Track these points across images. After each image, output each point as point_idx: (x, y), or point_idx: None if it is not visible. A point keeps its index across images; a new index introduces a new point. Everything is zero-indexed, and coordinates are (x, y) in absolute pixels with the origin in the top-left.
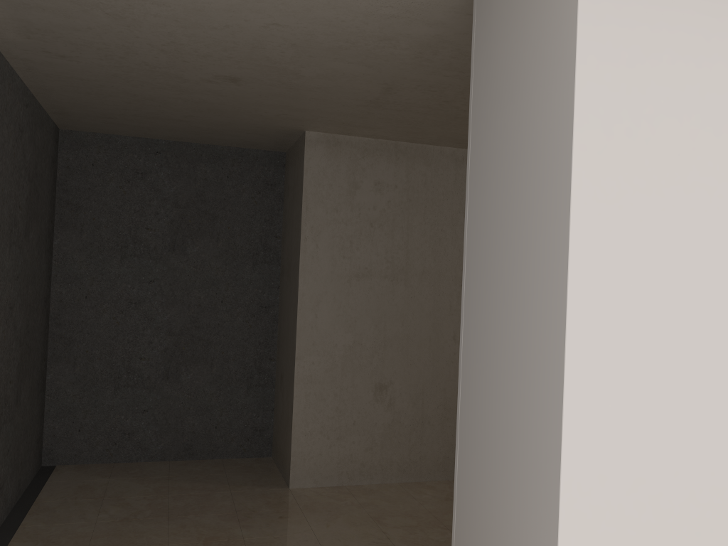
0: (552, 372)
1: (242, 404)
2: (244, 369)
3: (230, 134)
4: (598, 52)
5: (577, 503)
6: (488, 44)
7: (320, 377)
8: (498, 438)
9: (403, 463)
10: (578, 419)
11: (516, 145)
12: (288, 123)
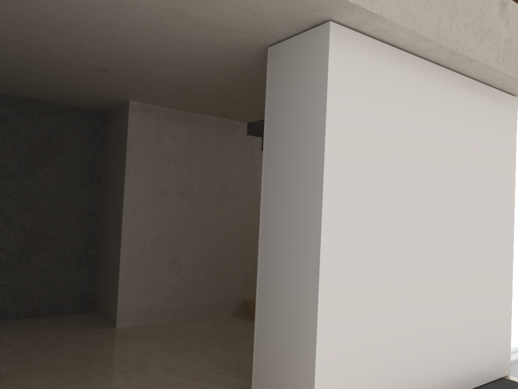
0: (315, 233)
1: (74, 278)
2: (76, 254)
3: (75, 97)
4: (335, 95)
5: (325, 289)
6: (277, 79)
7: (136, 257)
8: (284, 267)
9: (186, 308)
10: (326, 253)
11: (294, 130)
12: (121, 95)
